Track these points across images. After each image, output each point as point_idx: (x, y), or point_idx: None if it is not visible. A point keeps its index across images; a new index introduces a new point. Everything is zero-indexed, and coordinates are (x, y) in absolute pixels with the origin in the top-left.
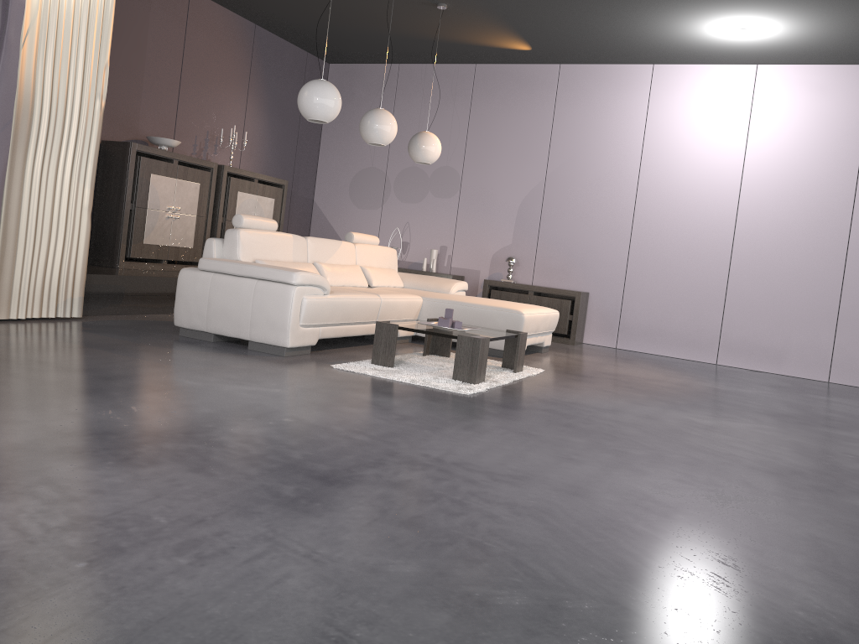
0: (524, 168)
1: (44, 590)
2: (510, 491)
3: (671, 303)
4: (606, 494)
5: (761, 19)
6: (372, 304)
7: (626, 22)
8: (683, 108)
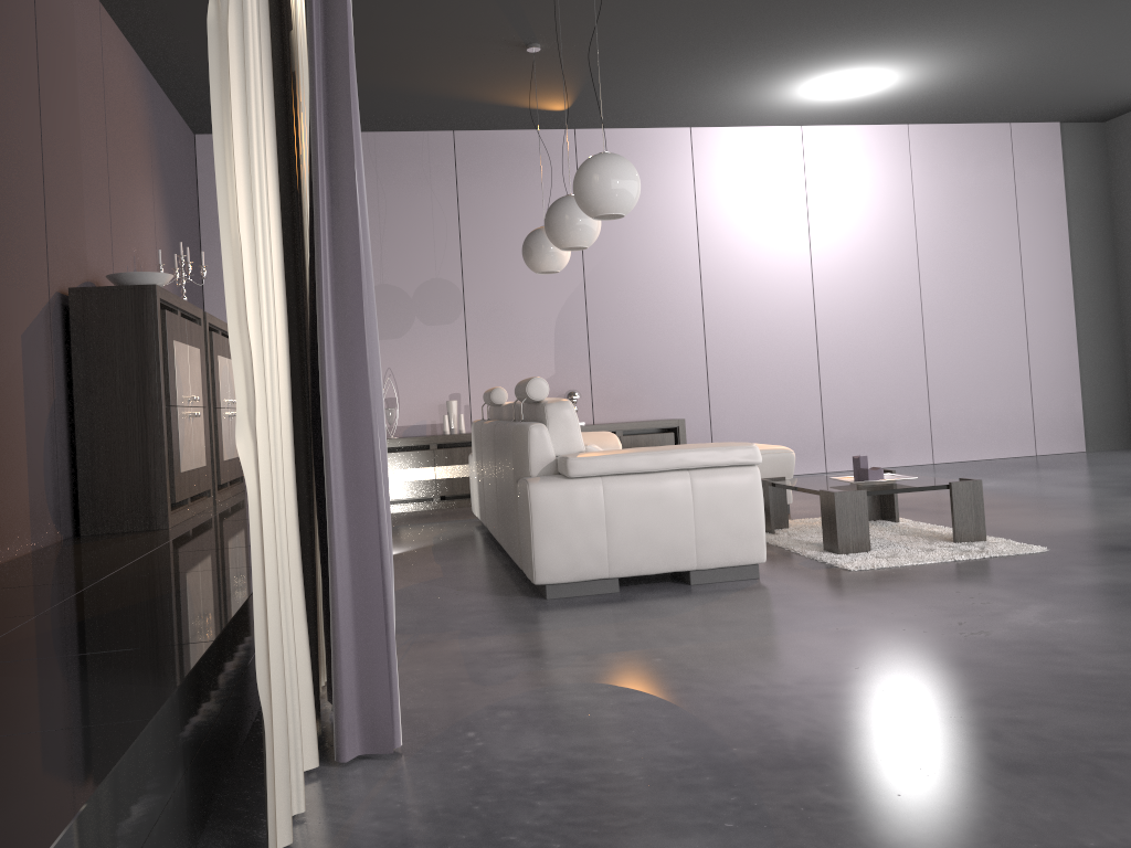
0: None
1: None
2: None
3: (766, 413)
4: None
5: (879, 74)
6: None
7: (737, 75)
8: (734, 179)
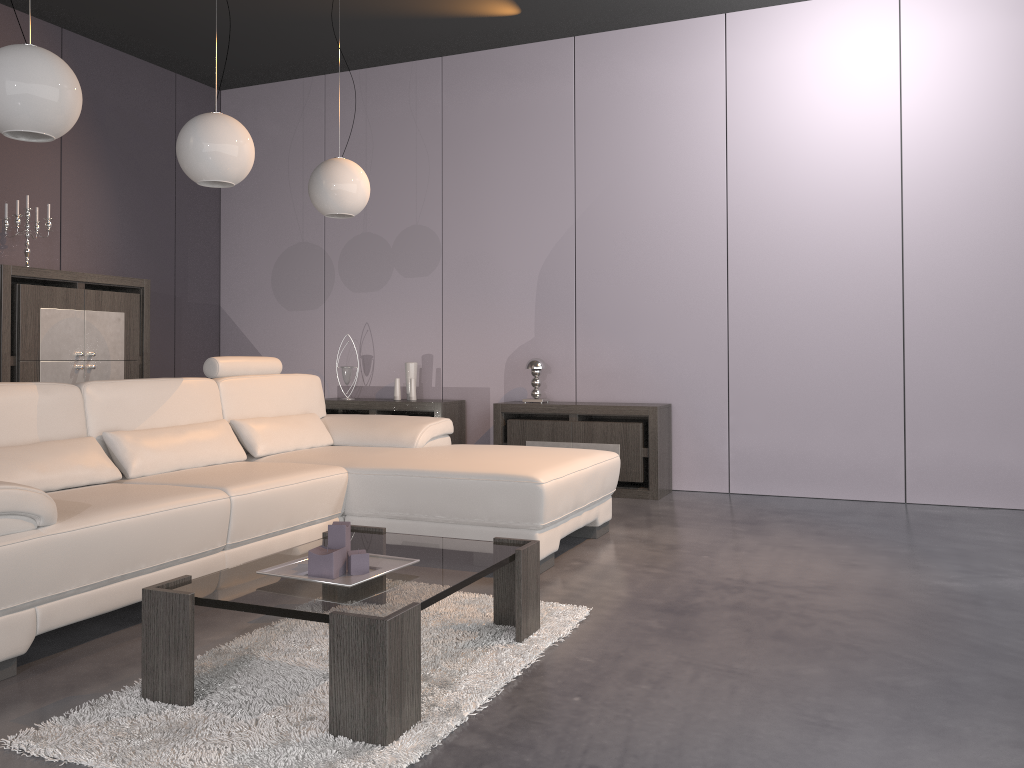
0: (539, 211)
1: None
2: None
3: (812, 407)
4: None
5: None
6: (203, 515)
7: None
8: (785, 77)
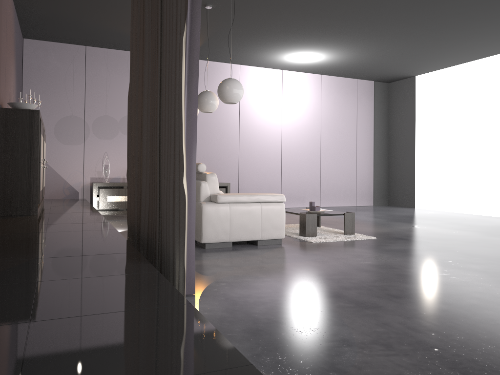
0: None
1: None
2: None
3: (260, 183)
4: None
5: (316, 55)
6: None
7: (265, 48)
8: (255, 88)
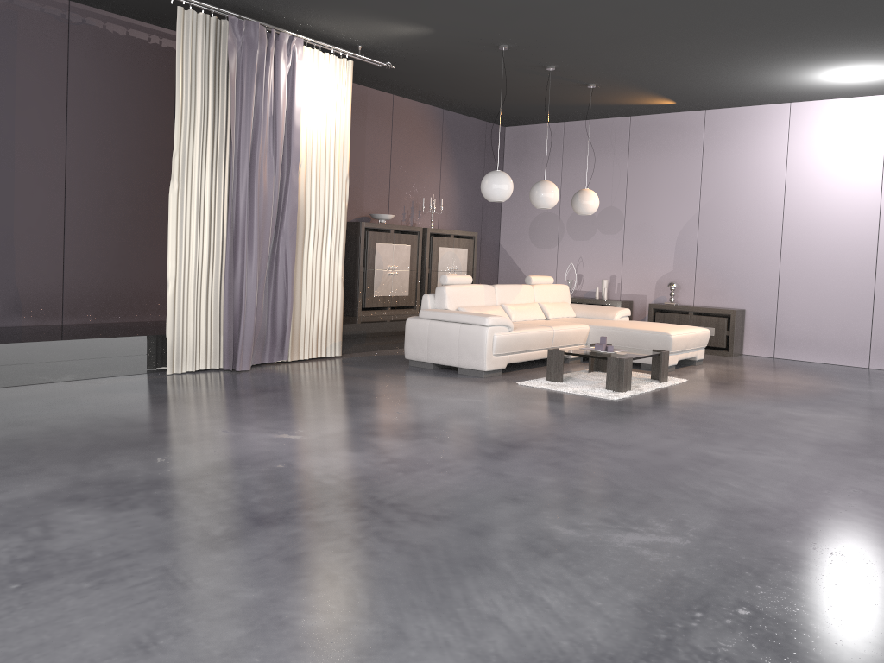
0: (679, 203)
1: (390, 480)
2: (618, 452)
3: (822, 315)
4: (680, 454)
5: (871, 67)
6: (546, 335)
7: (751, 80)
8: (820, 139)
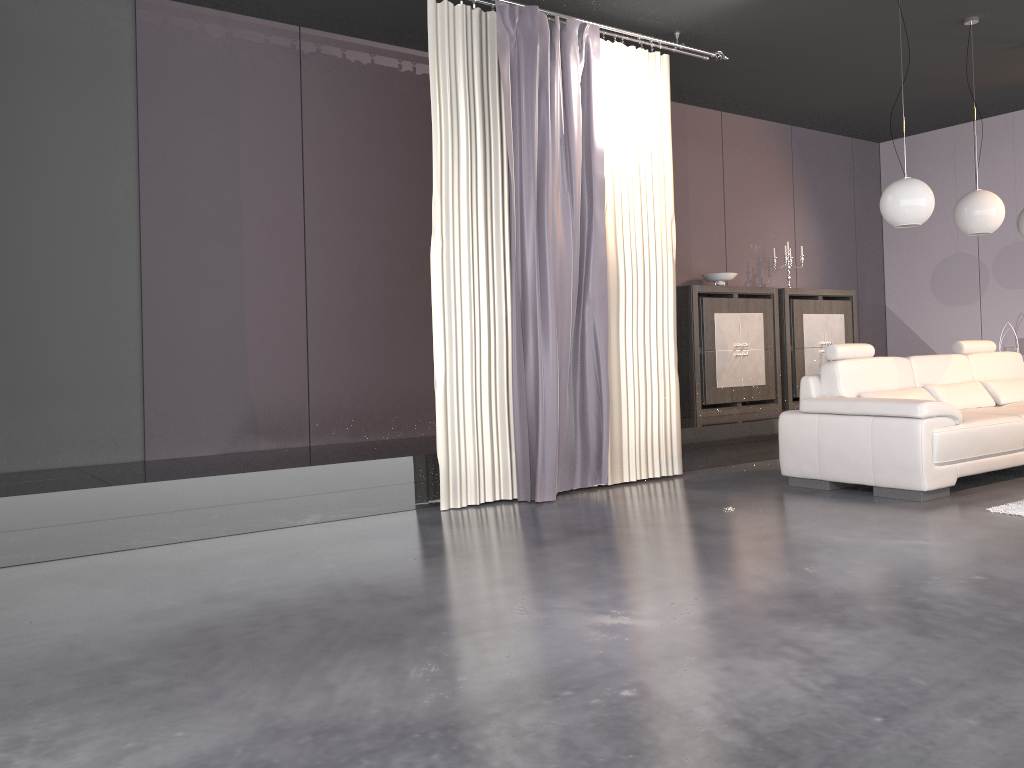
0: None
1: (863, 739)
2: None
3: None
4: None
5: None
6: (1014, 429)
7: None
8: None
